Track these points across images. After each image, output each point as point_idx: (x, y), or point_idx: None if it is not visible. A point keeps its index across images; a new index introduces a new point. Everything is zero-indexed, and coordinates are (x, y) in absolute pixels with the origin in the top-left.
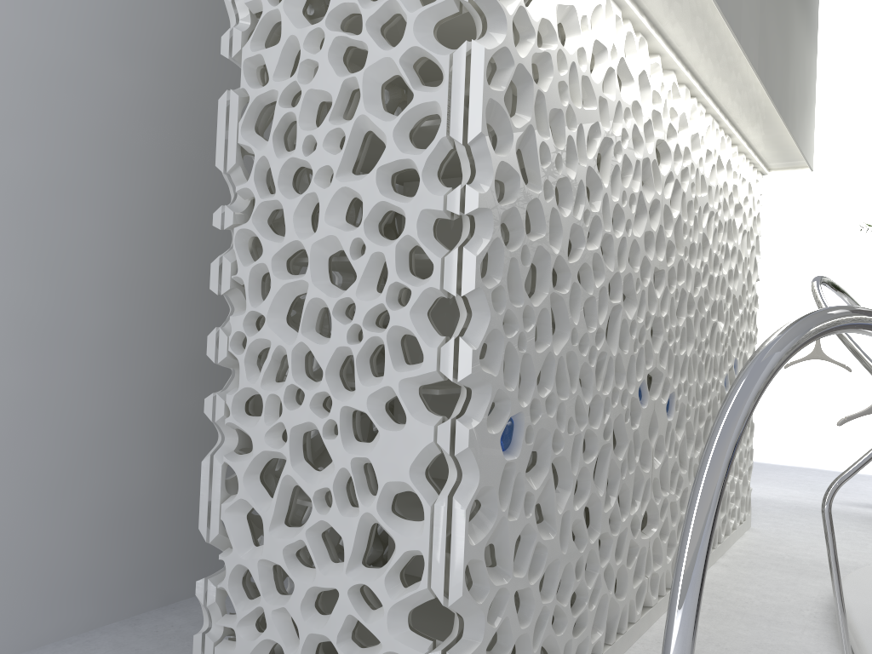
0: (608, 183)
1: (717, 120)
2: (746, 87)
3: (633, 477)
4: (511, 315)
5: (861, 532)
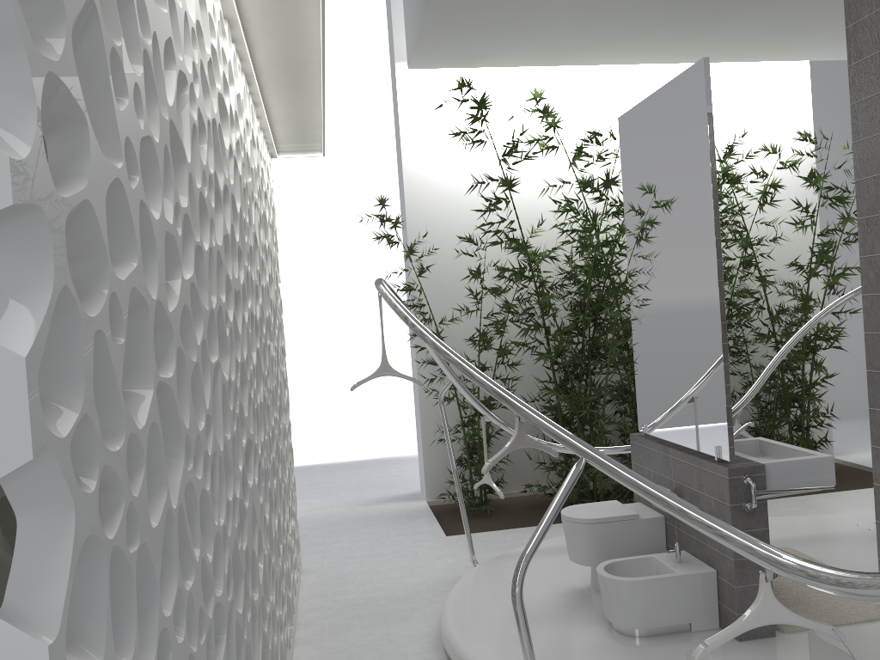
0: (190, 155)
1: (248, 81)
2: (297, 38)
3: (251, 622)
4: (106, 475)
5: (403, 537)
